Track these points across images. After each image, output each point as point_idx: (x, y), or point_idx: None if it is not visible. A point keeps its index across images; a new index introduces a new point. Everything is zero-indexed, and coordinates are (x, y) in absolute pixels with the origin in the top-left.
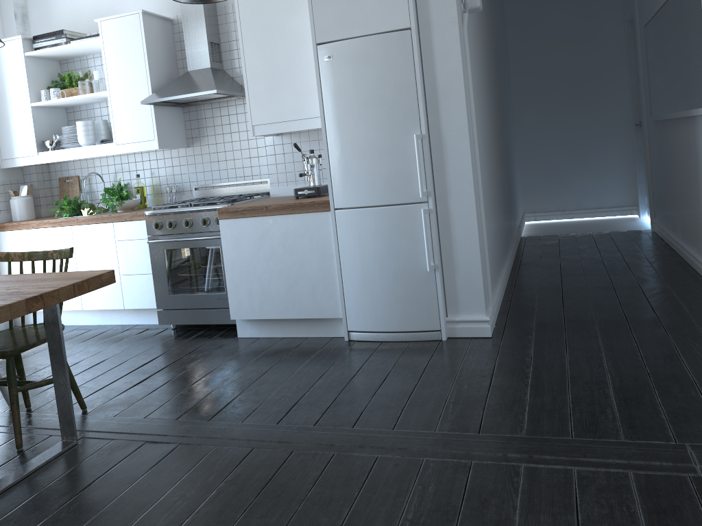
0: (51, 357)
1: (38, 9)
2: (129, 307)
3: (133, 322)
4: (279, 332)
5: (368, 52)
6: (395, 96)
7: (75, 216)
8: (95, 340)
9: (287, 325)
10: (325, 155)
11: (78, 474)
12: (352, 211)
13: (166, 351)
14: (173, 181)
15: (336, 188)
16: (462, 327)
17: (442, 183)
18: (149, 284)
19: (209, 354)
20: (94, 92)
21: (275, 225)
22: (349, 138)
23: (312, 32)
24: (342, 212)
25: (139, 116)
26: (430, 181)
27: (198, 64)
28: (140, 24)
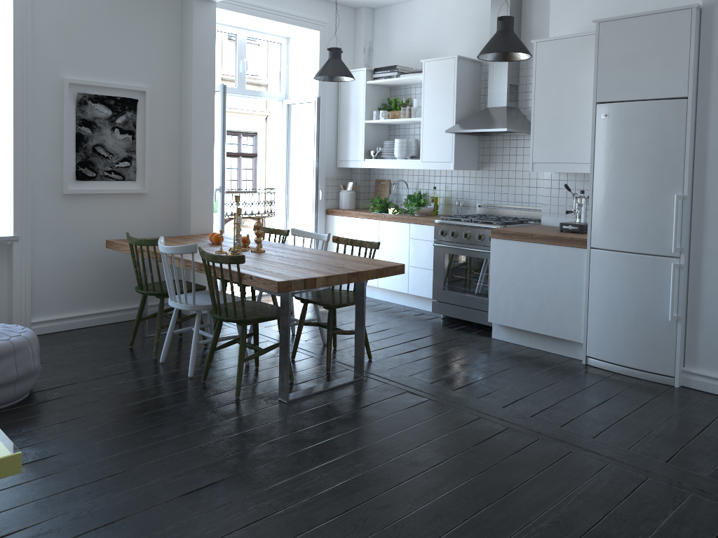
0: (355, 316)
1: (380, 45)
2: (412, 293)
3: (413, 305)
4: (526, 342)
5: (642, 115)
6: (662, 157)
7: (383, 213)
8: (383, 313)
9: (534, 338)
10: (589, 199)
11: (361, 397)
12: (606, 253)
13: (433, 334)
14: (461, 197)
15: (594, 229)
16: (697, 380)
17: (698, 243)
18: (429, 278)
19: (465, 344)
20: (411, 117)
21: (537, 251)
22: (613, 188)
23: (594, 92)
24: (596, 252)
25: (442, 141)
26: (685, 239)
27: (496, 103)
28: (454, 66)
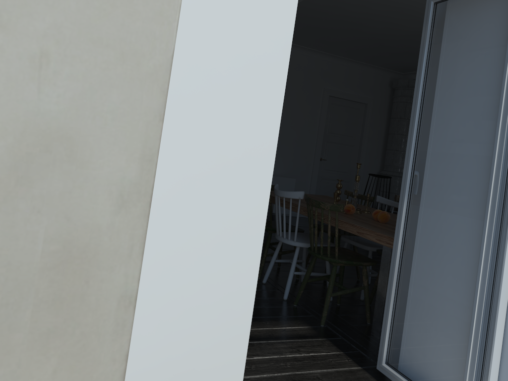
0: None
1: None
2: None
3: None
4: None
5: None
6: None
7: None
8: None
9: None
10: None
11: None
12: None
13: None
14: None
15: None
16: None
17: None
18: None
19: None
20: None
21: None
22: None
23: None
24: None
25: None
26: None
27: None
28: None
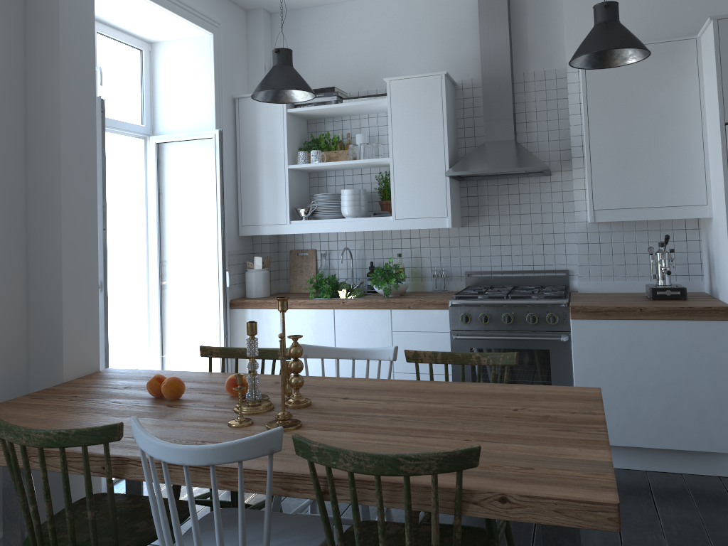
0: None
1: None
2: None
3: None
4: (638, 463)
5: None
6: None
7: (337, 298)
8: None
9: (651, 456)
10: None
11: None
12: None
13: None
14: (438, 264)
15: None
16: None
17: None
18: None
19: None
20: (369, 158)
21: (652, 332)
22: None
23: (721, 109)
24: None
25: (429, 189)
26: None
27: (498, 135)
28: (441, 86)
